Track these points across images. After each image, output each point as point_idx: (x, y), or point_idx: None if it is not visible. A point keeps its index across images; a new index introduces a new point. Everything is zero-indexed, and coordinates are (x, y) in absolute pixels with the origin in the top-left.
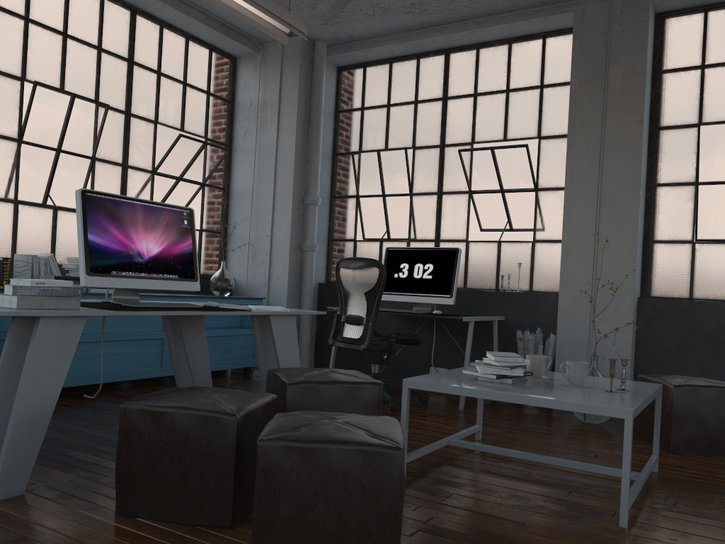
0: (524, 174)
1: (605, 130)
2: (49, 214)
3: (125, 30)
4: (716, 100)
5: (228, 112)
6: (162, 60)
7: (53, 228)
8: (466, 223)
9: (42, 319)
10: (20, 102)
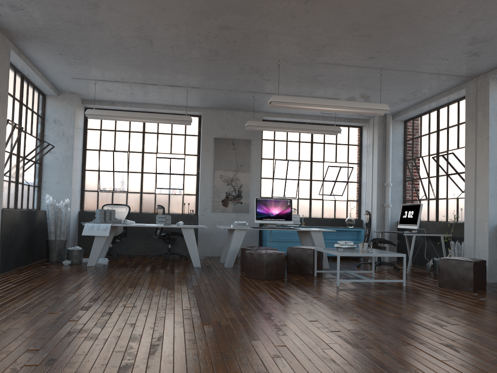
0: (460, 165)
1: (476, 143)
2: None
3: None
4: None
5: (359, 150)
6: (325, 138)
7: None
8: (446, 190)
9: (235, 229)
10: (273, 166)
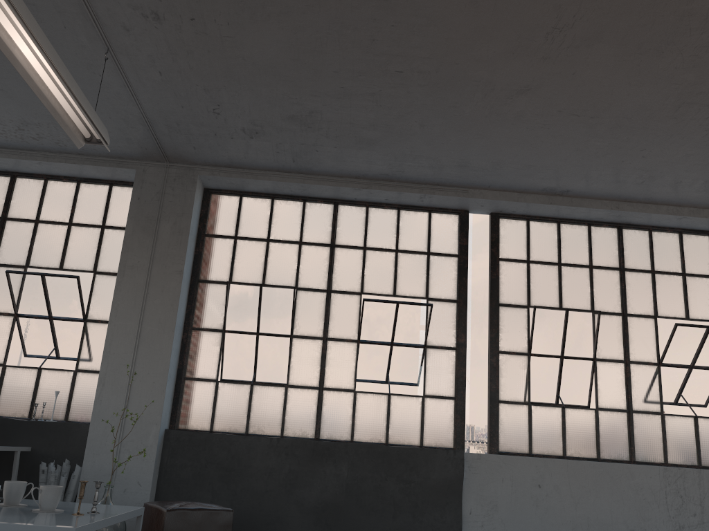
0: (75, 304)
1: (151, 274)
2: None
3: None
4: (244, 265)
5: None
6: None
7: None
8: (7, 346)
9: None
10: None
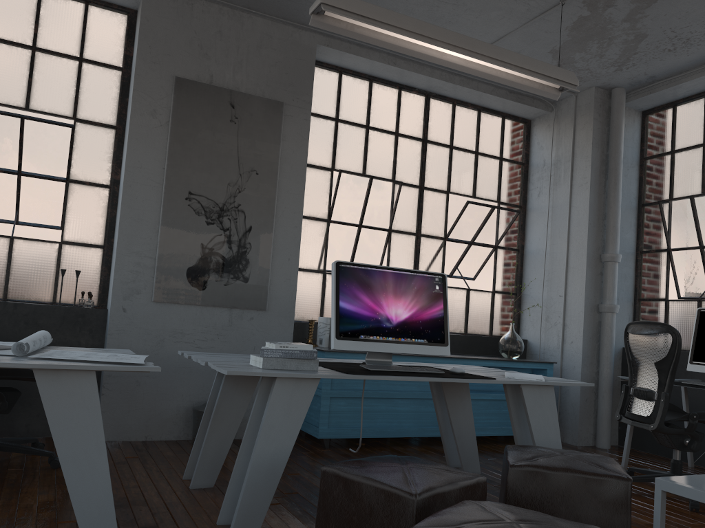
0: None
1: None
2: None
3: (420, 114)
4: None
5: (522, 175)
6: (454, 135)
7: None
8: None
9: (278, 379)
10: (330, 188)
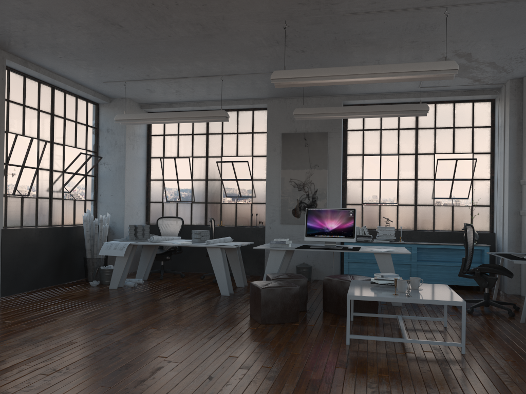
0: None
1: None
2: (377, 207)
3: None
4: None
5: (490, 133)
6: (436, 121)
7: (378, 213)
8: None
9: (270, 250)
10: (362, 164)
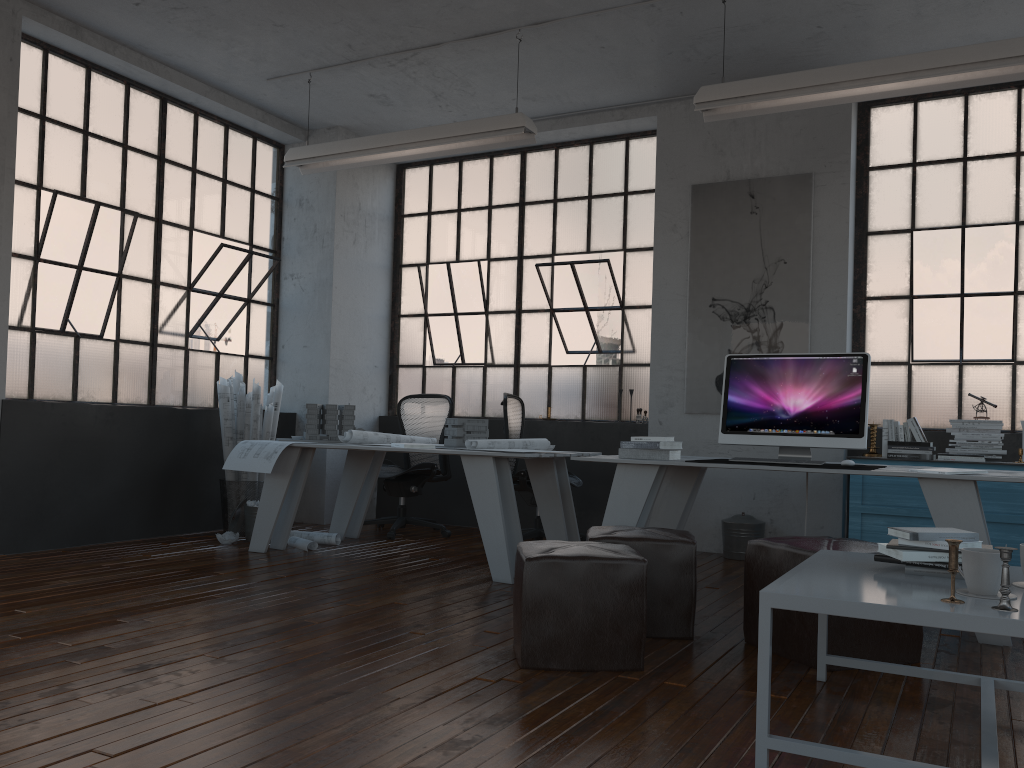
0: None
1: None
2: (952, 371)
3: None
4: None
5: None
6: None
7: (957, 387)
8: None
9: (618, 465)
10: (909, 255)
